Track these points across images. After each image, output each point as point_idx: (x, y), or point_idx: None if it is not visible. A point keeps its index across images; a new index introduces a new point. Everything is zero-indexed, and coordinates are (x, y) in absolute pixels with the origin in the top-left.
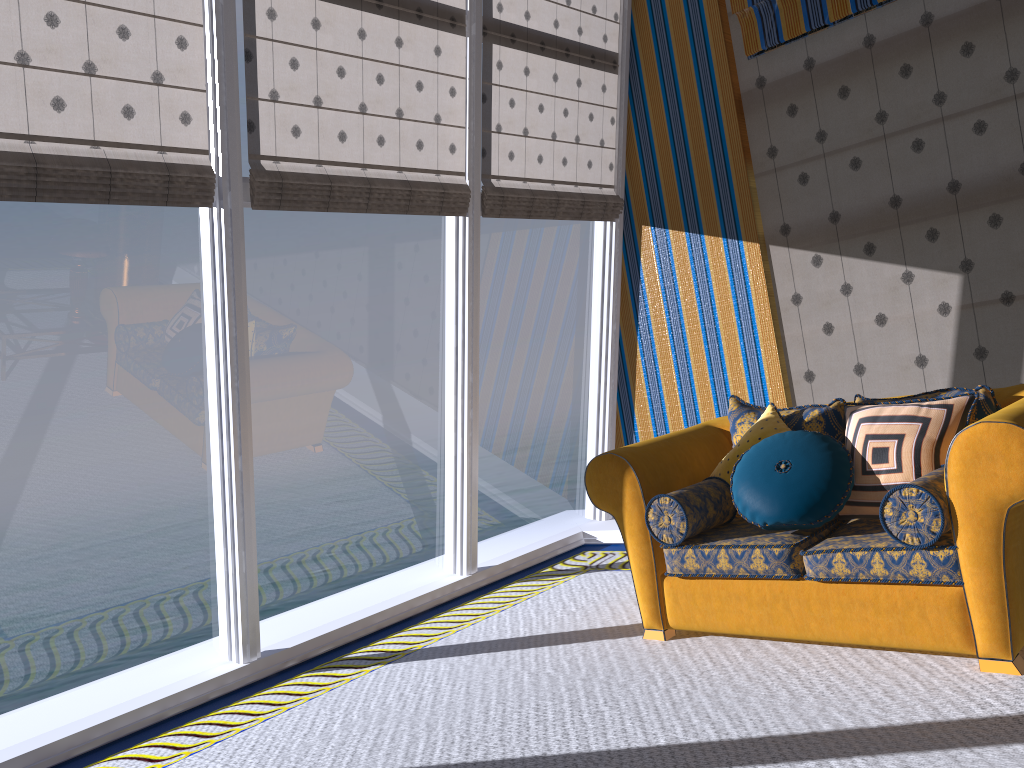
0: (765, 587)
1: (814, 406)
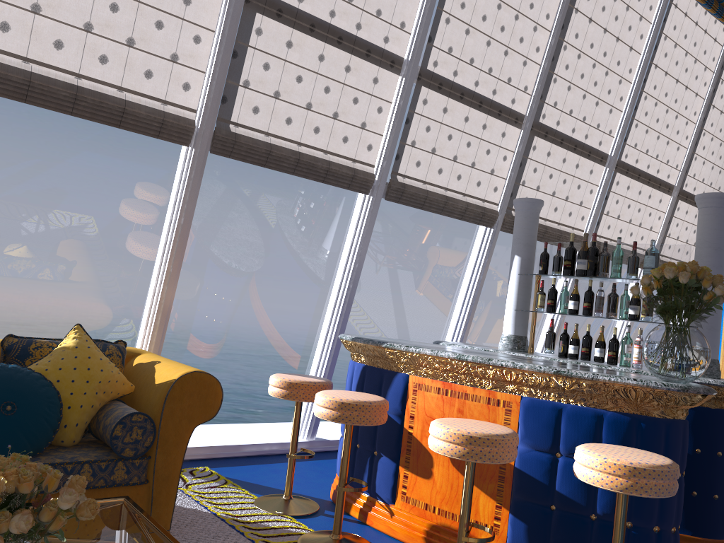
0: None
1: None
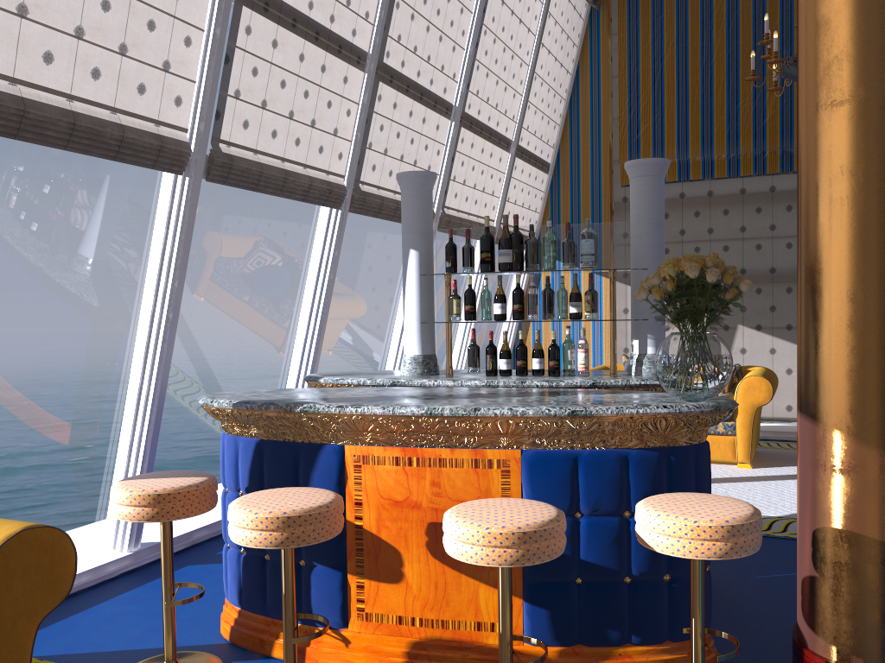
0: None
1: None
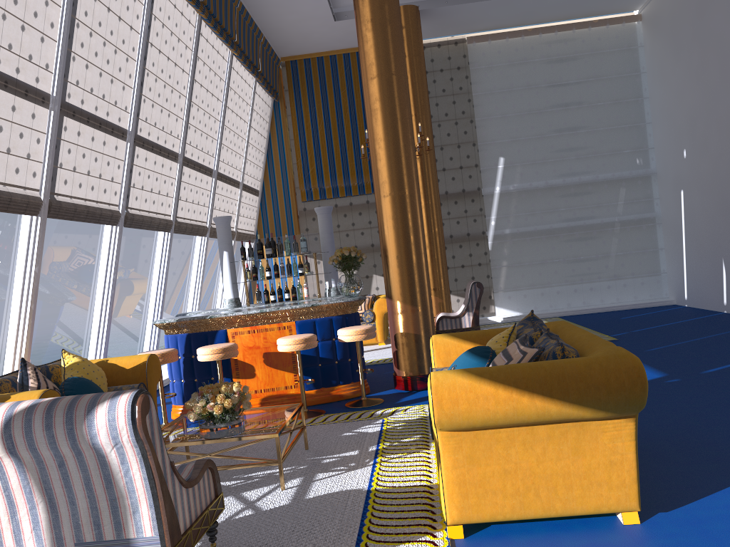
0: None
1: None
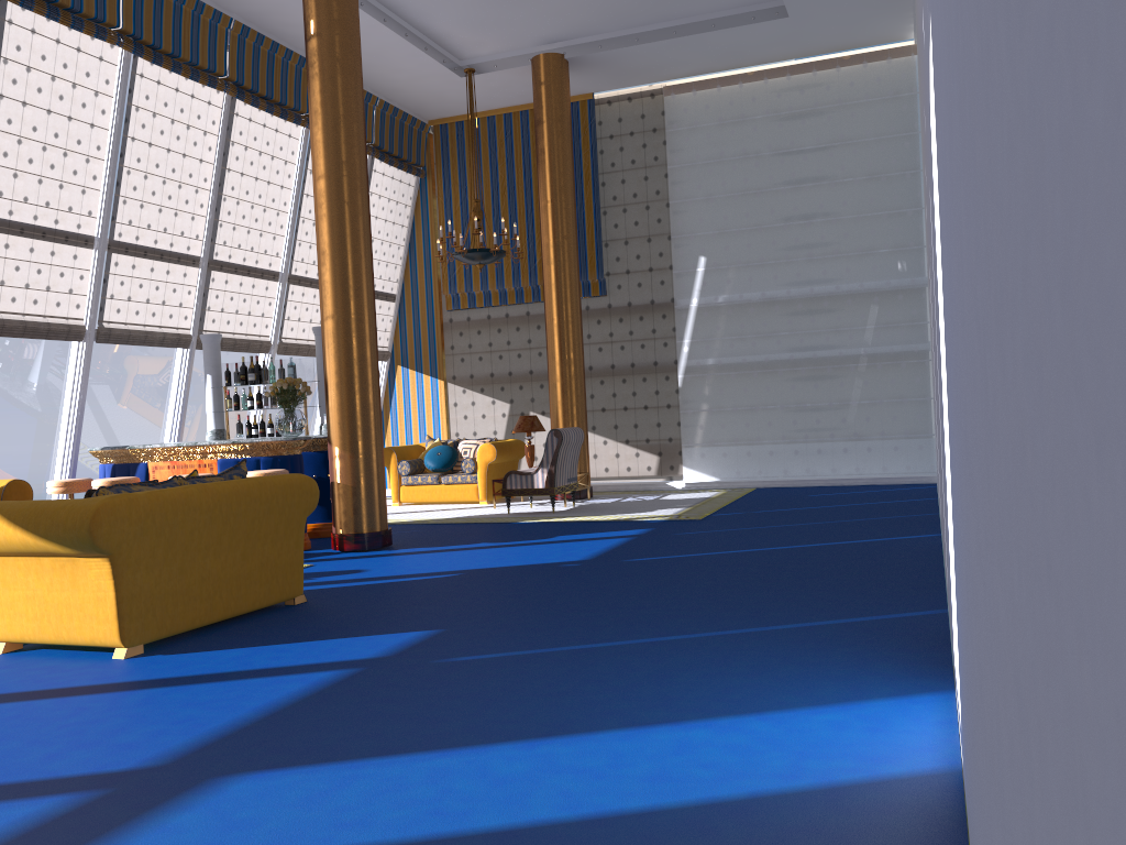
0: (430, 487)
1: (451, 440)
